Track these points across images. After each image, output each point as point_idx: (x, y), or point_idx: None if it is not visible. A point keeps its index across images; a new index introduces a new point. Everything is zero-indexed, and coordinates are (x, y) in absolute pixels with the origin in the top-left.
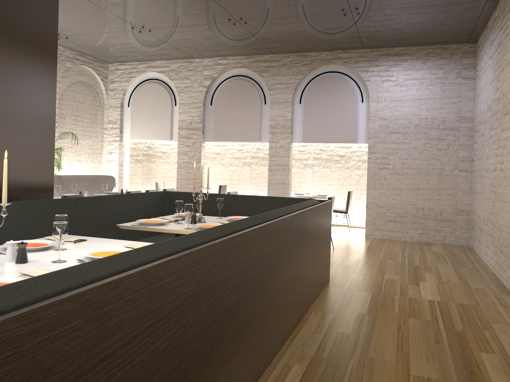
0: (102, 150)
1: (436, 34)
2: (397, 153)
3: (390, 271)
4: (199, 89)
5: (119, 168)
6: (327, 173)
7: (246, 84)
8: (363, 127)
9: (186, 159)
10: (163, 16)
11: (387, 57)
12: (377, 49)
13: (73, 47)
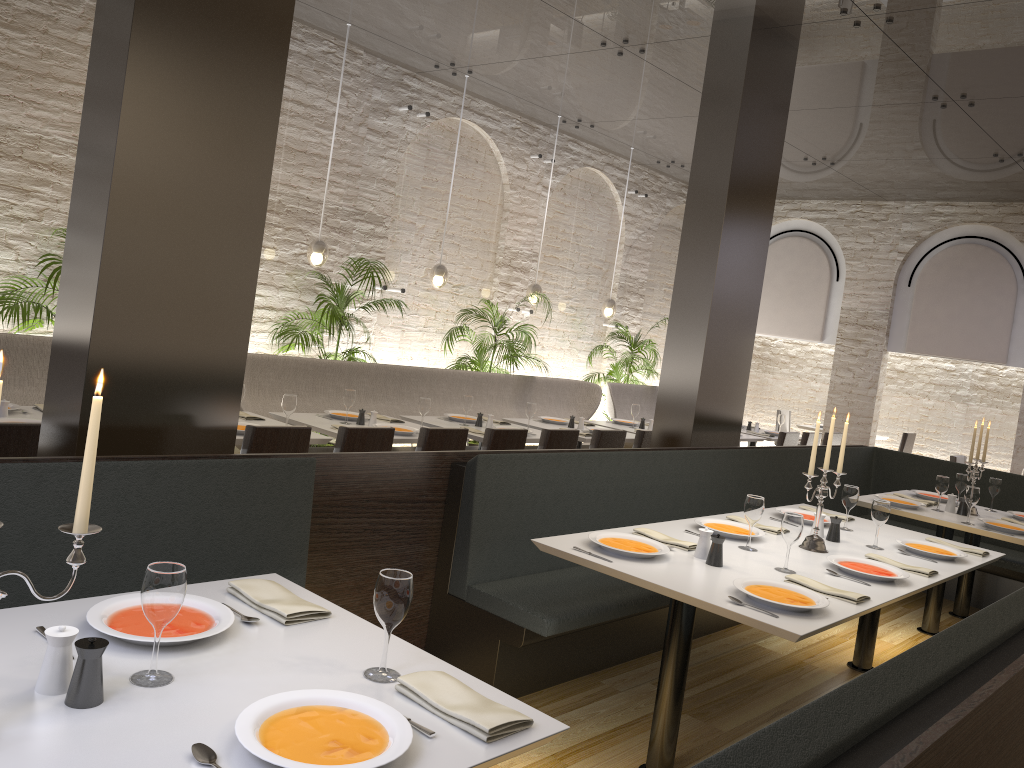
0: None
1: None
2: None
3: None
4: (890, 256)
5: None
6: None
7: (987, 255)
8: None
9: (847, 378)
10: (871, 147)
11: None
12: None
13: (681, 177)
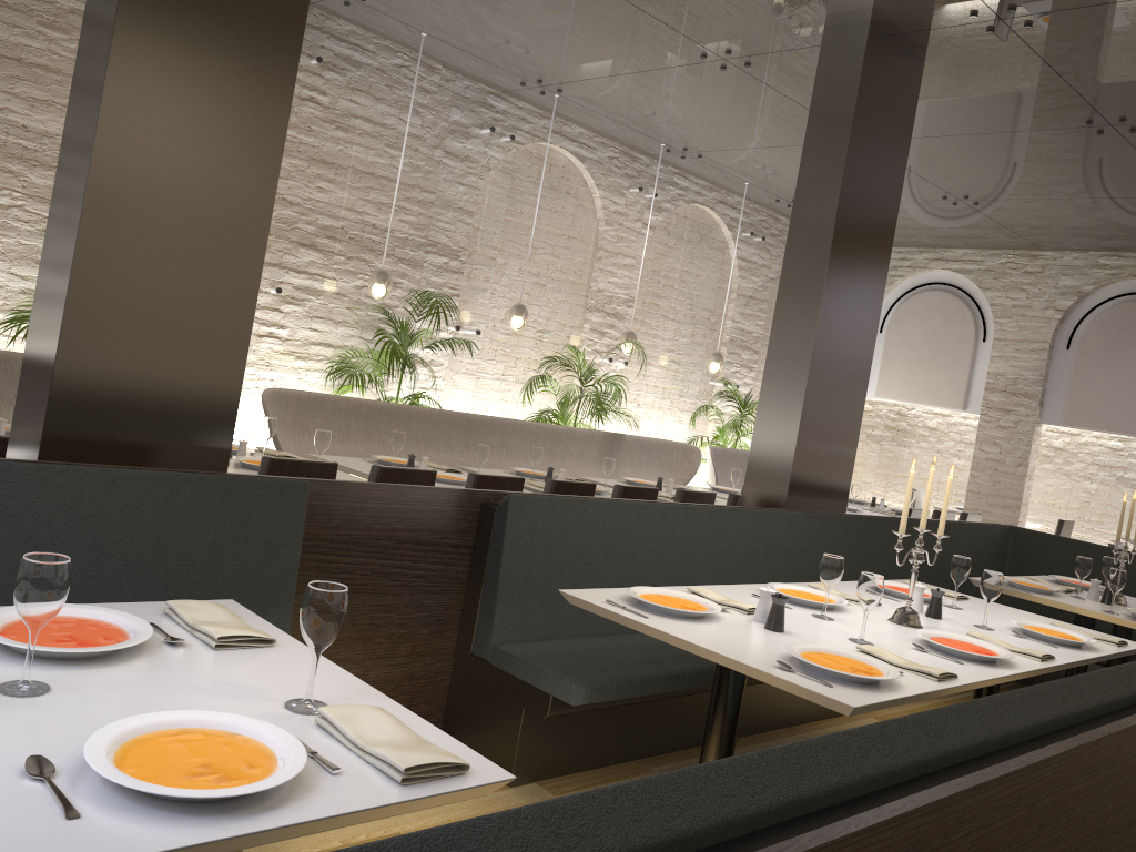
0: None
1: None
2: None
3: None
4: (1046, 313)
5: None
6: None
7: None
8: None
9: (993, 453)
10: (1019, 183)
11: None
12: None
13: None
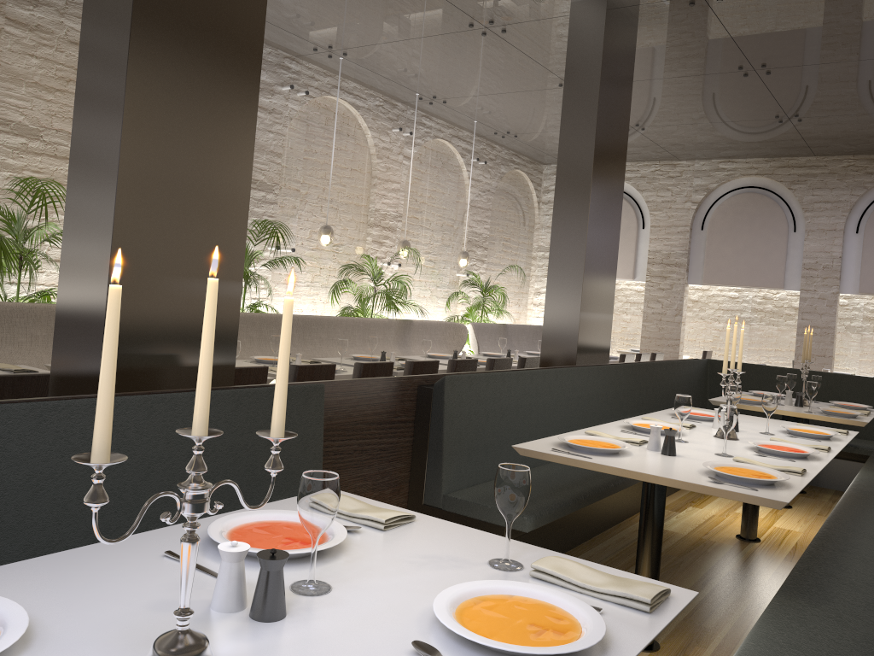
0: (529, 289)
1: None
2: None
3: None
4: (685, 205)
5: None
6: None
7: (763, 201)
8: None
9: (657, 309)
10: (678, 113)
11: None
12: None
13: (512, 146)
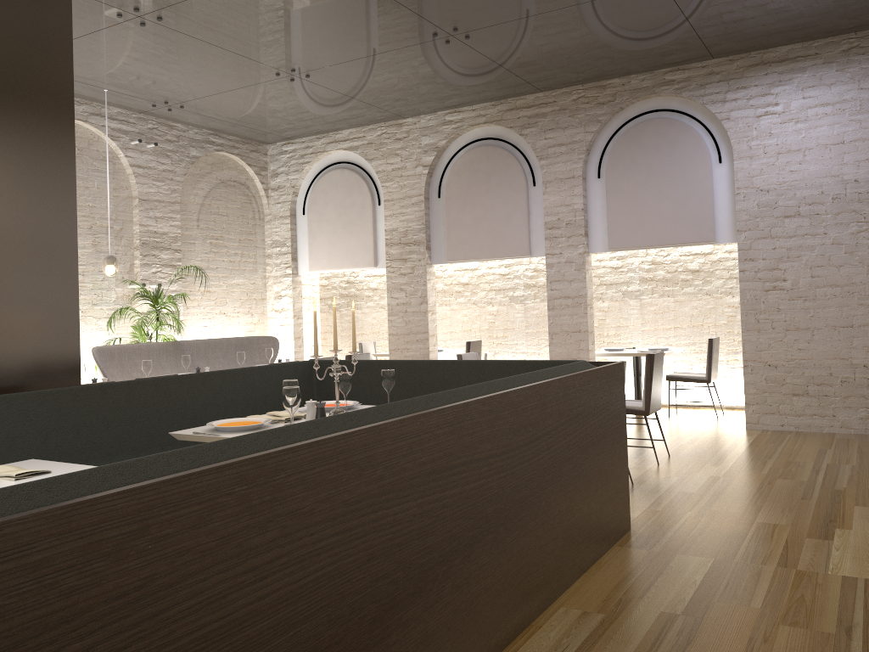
0: (265, 294)
1: (857, 6)
2: (800, 257)
3: (775, 504)
4: (417, 171)
5: (295, 323)
6: (669, 306)
7: (497, 154)
8: (725, 210)
9: (401, 298)
10: (318, 45)
11: (762, 68)
12: (741, 55)
13: (200, 122)
